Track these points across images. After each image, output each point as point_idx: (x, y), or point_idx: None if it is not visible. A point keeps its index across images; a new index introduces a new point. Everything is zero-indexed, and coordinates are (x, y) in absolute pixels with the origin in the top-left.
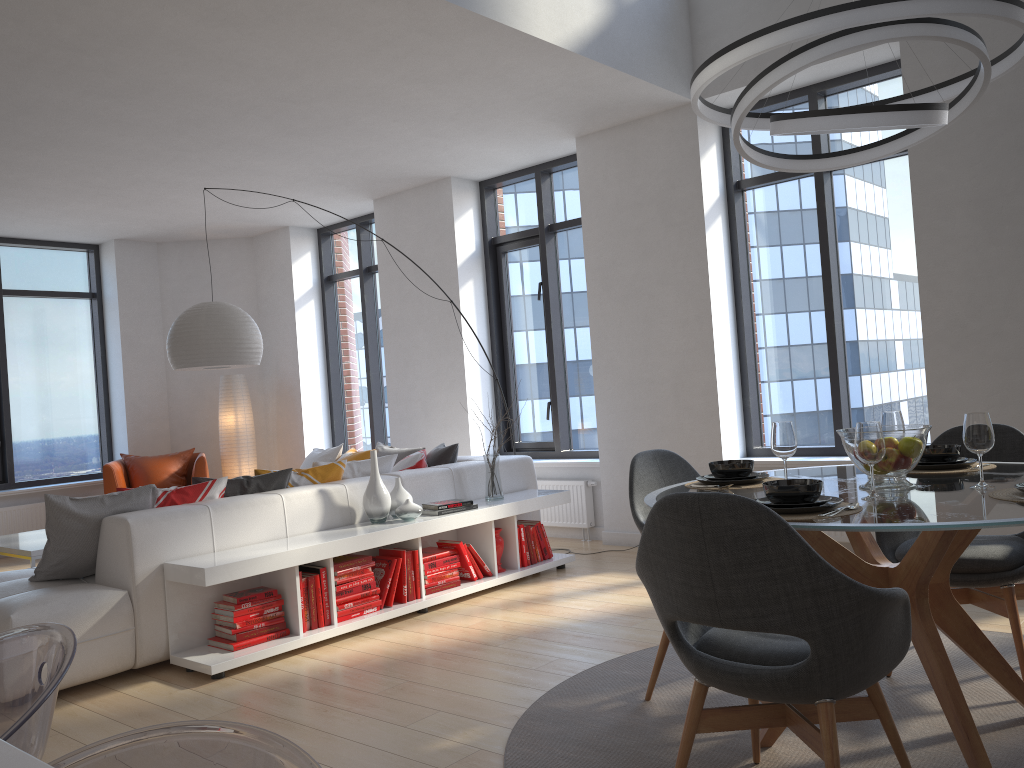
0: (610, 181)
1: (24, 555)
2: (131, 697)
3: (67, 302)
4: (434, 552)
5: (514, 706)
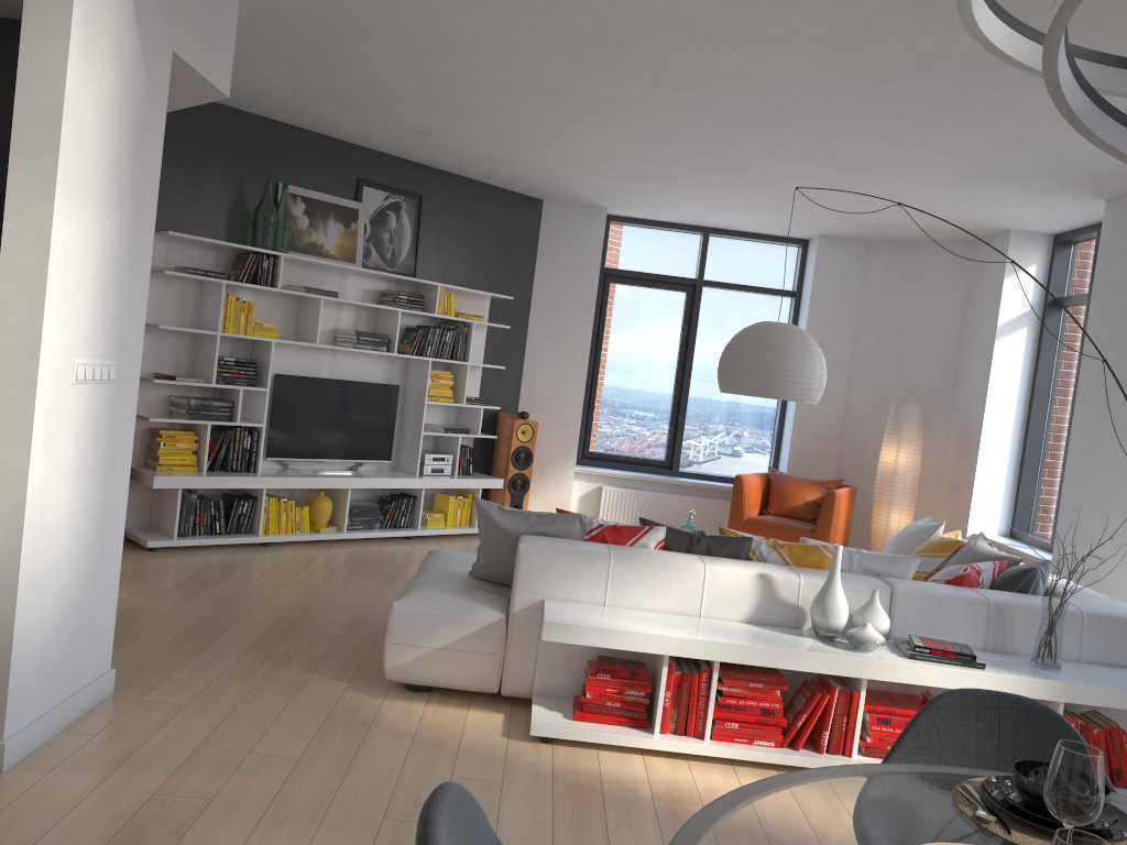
0: None
1: None
2: (462, 721)
3: (766, 299)
4: (900, 705)
5: None
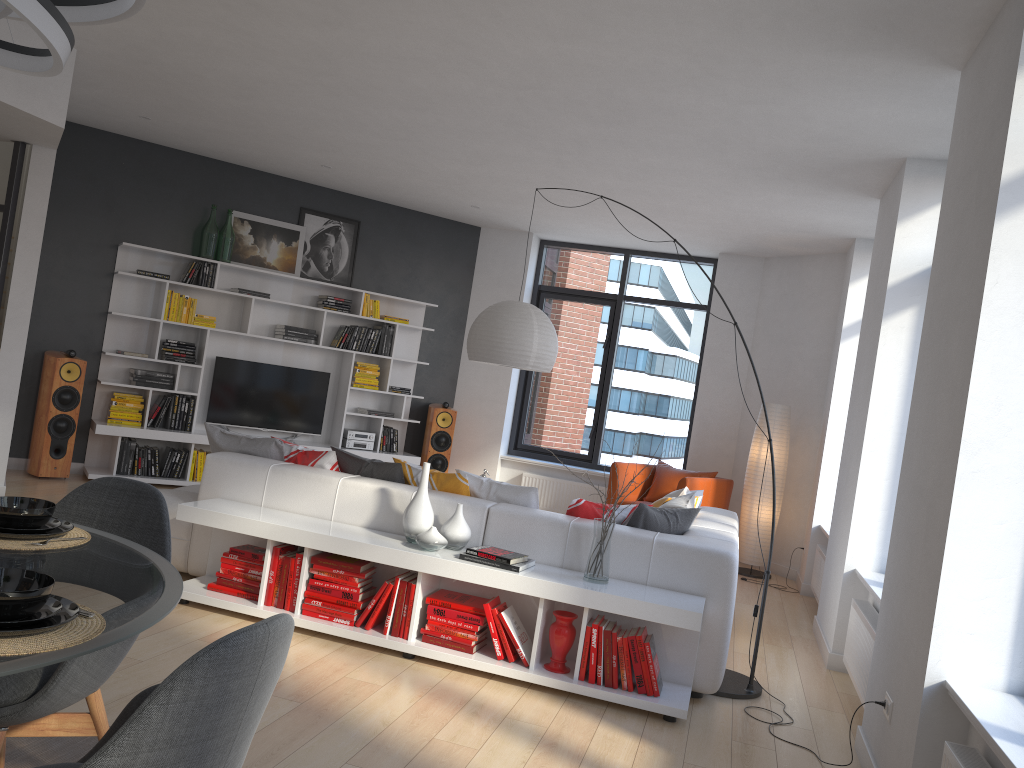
0: (963, 136)
1: None
2: None
3: (682, 312)
4: (462, 602)
5: None
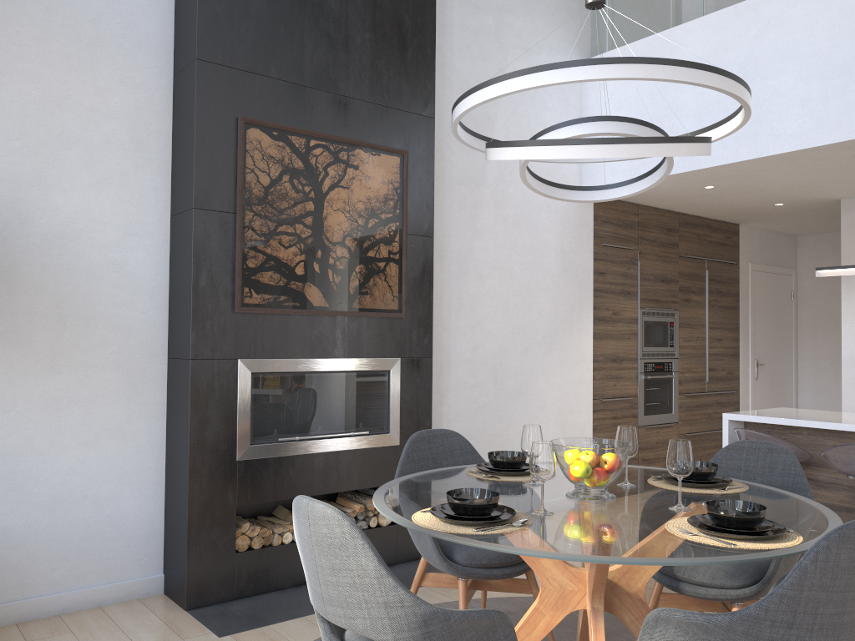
0: None
1: None
2: None
3: None
4: None
5: None
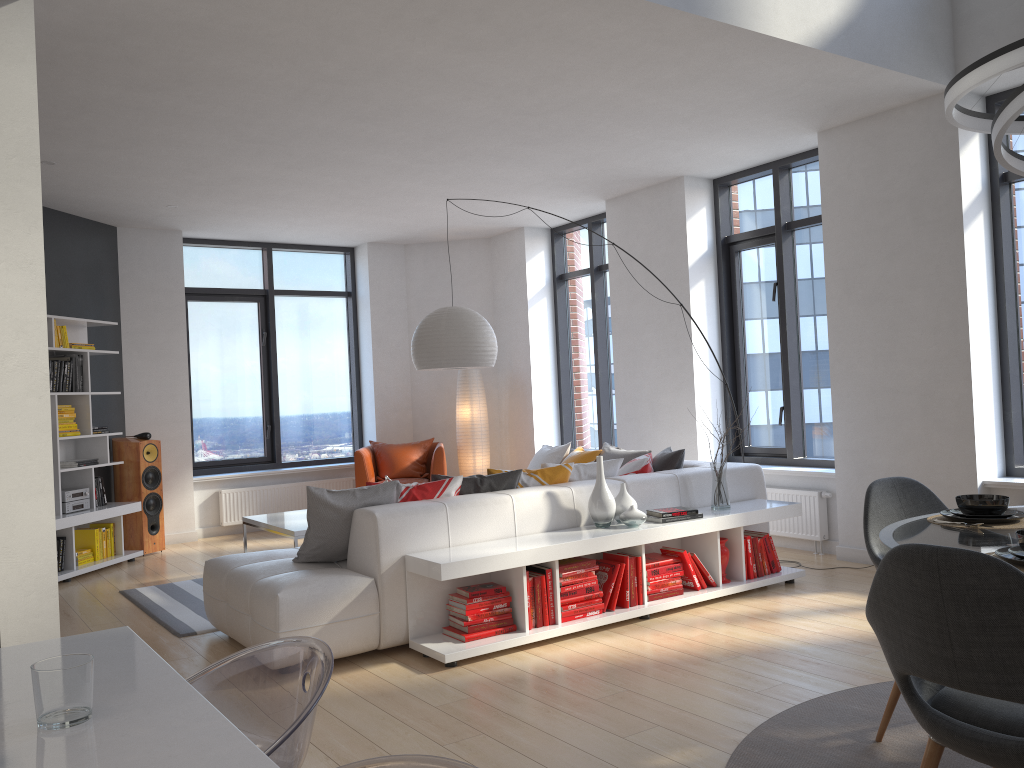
0: (855, 177)
1: (288, 534)
2: (375, 676)
3: (326, 300)
4: (657, 559)
5: (734, 730)
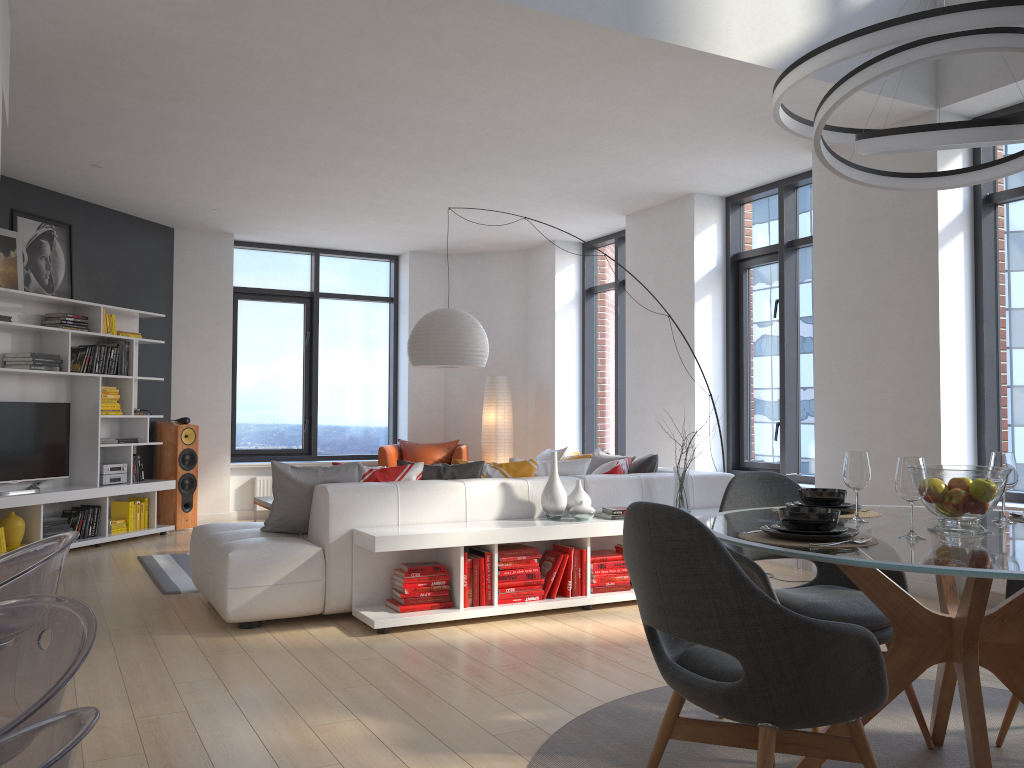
0: (843, 196)
1: None
2: (310, 635)
3: (370, 305)
4: (607, 554)
5: (596, 699)
